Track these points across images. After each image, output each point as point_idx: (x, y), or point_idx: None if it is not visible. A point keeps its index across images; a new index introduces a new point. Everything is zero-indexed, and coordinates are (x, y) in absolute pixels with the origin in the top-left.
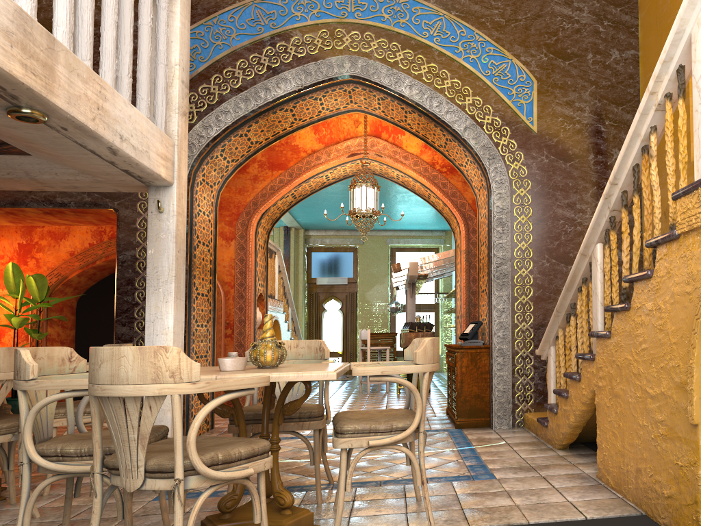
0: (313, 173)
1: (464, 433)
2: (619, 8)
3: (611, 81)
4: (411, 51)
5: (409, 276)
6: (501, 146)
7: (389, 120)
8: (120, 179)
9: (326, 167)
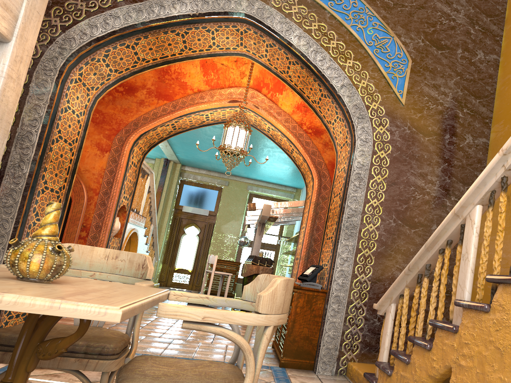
0: (195, 109)
1: (287, 374)
2: (490, 18)
3: (474, 76)
4: (306, 7)
5: (261, 216)
6: (371, 110)
7: (272, 70)
8: None
9: (208, 107)
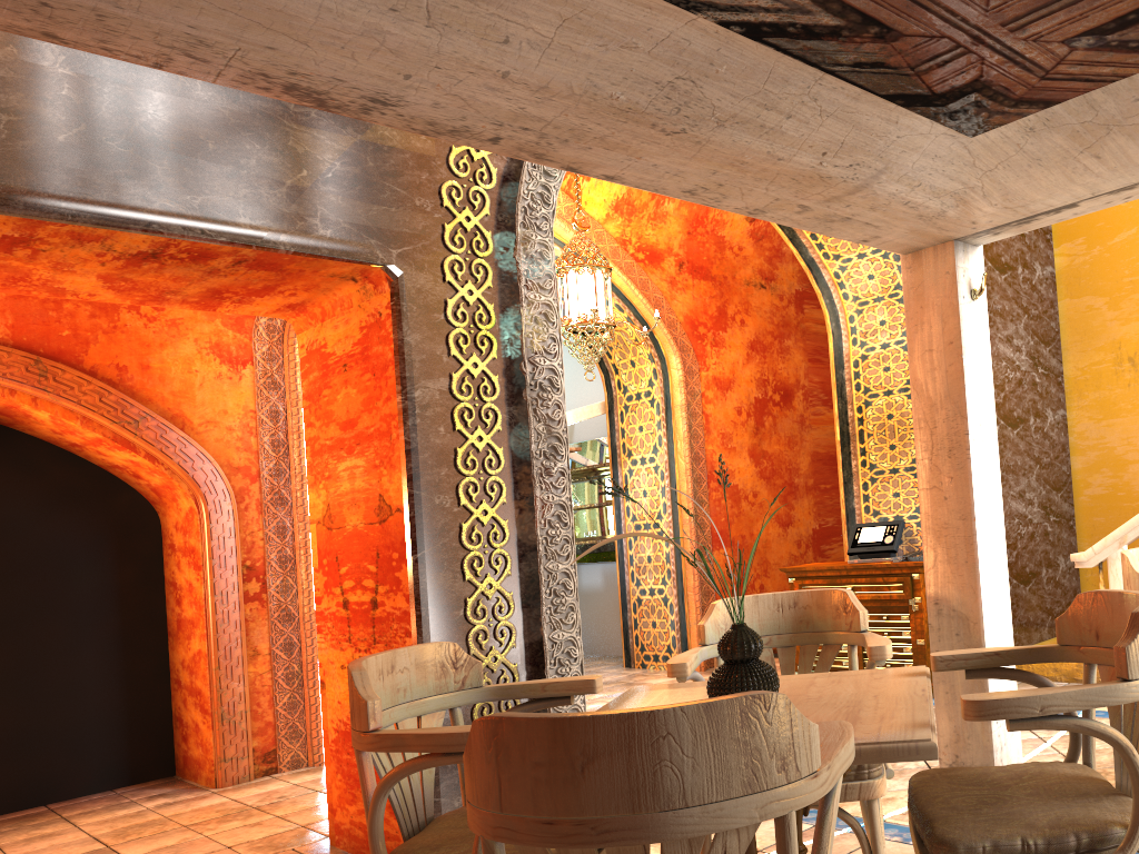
0: None
1: None
2: None
3: None
4: None
5: None
6: None
7: None
8: (986, 219)
9: None
